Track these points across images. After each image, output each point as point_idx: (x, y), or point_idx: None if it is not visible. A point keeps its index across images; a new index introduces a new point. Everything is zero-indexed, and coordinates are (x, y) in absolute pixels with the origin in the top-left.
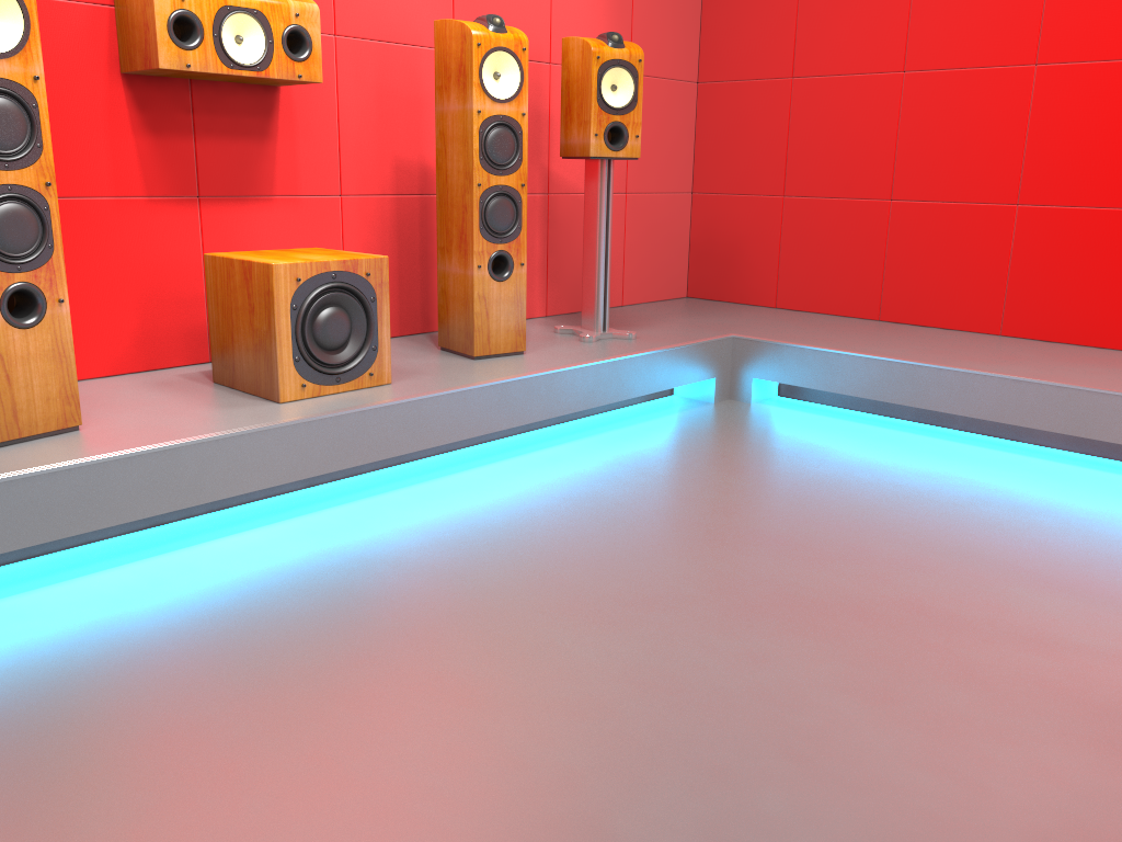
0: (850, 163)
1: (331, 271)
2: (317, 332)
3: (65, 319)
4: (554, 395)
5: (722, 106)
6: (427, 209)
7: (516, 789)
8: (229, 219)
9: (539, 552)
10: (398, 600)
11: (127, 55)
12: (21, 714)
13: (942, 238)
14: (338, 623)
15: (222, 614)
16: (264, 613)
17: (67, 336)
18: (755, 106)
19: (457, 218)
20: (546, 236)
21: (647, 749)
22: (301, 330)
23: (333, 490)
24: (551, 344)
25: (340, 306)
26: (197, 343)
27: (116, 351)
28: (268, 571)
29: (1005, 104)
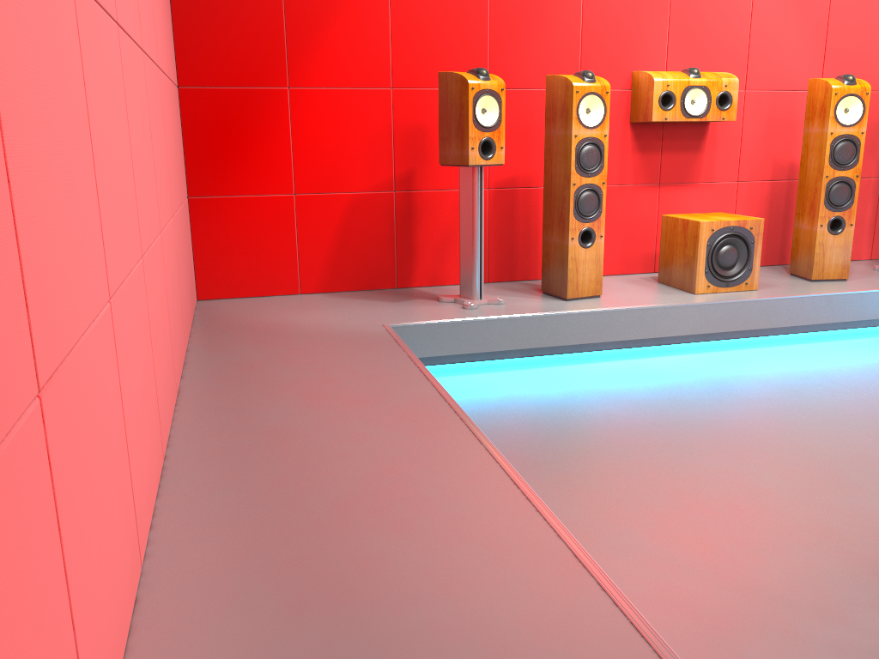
0: None
1: (730, 226)
2: (718, 258)
3: (601, 245)
4: (863, 306)
5: None
6: (791, 189)
7: (803, 458)
8: (673, 196)
9: (836, 384)
10: (751, 391)
11: (634, 114)
12: (588, 401)
13: None
14: (720, 395)
15: (665, 384)
16: (684, 386)
17: (601, 252)
18: None
19: (810, 196)
20: (876, 205)
21: (873, 459)
22: (710, 256)
23: (717, 344)
24: (868, 276)
25: (733, 245)
26: (648, 262)
27: (609, 263)
28: (685, 372)
29: None
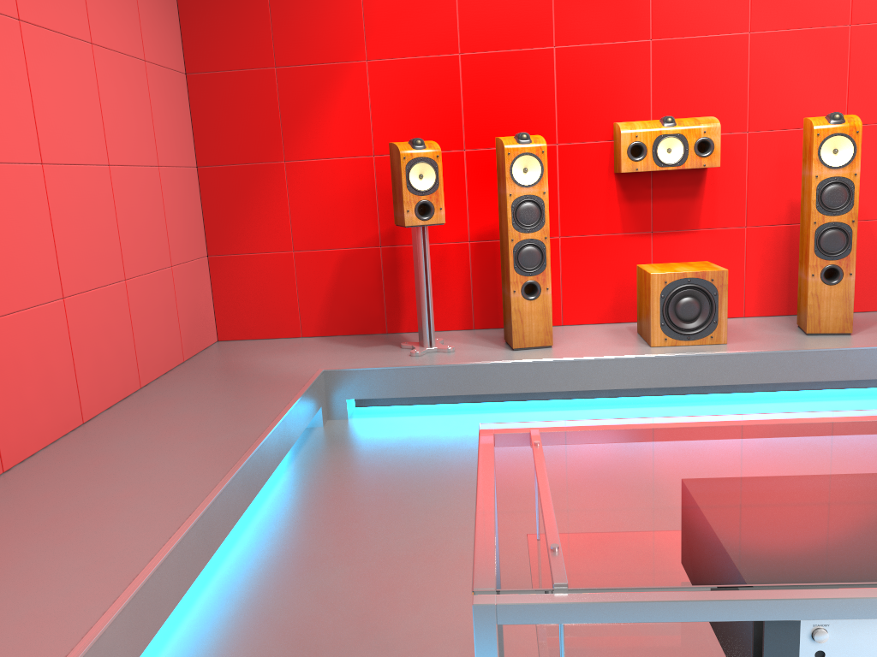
0: None
1: (687, 277)
2: (676, 311)
3: (548, 297)
4: (849, 365)
5: None
6: None
7: None
8: (669, 243)
9: None
10: None
11: (615, 164)
12: (470, 449)
13: None
14: None
15: None
16: None
17: (549, 304)
18: None
19: (804, 243)
20: None
21: None
22: (666, 309)
23: (677, 399)
24: None
25: (693, 297)
26: None
27: (600, 311)
28: None
29: None
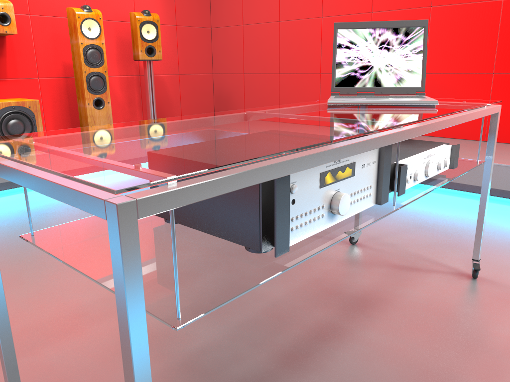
0: (265, 59)
1: (12, 106)
2: (8, 129)
3: None
4: None
5: (220, 37)
6: None
7: (0, 267)
8: None
9: None
10: (11, 220)
11: None
12: None
13: (297, 88)
14: None
15: None
16: None
17: None
18: (231, 37)
19: (80, 85)
20: (140, 92)
21: None
22: (1, 128)
23: (20, 189)
24: None
25: (18, 119)
26: None
27: None
28: None
29: (313, 33)
